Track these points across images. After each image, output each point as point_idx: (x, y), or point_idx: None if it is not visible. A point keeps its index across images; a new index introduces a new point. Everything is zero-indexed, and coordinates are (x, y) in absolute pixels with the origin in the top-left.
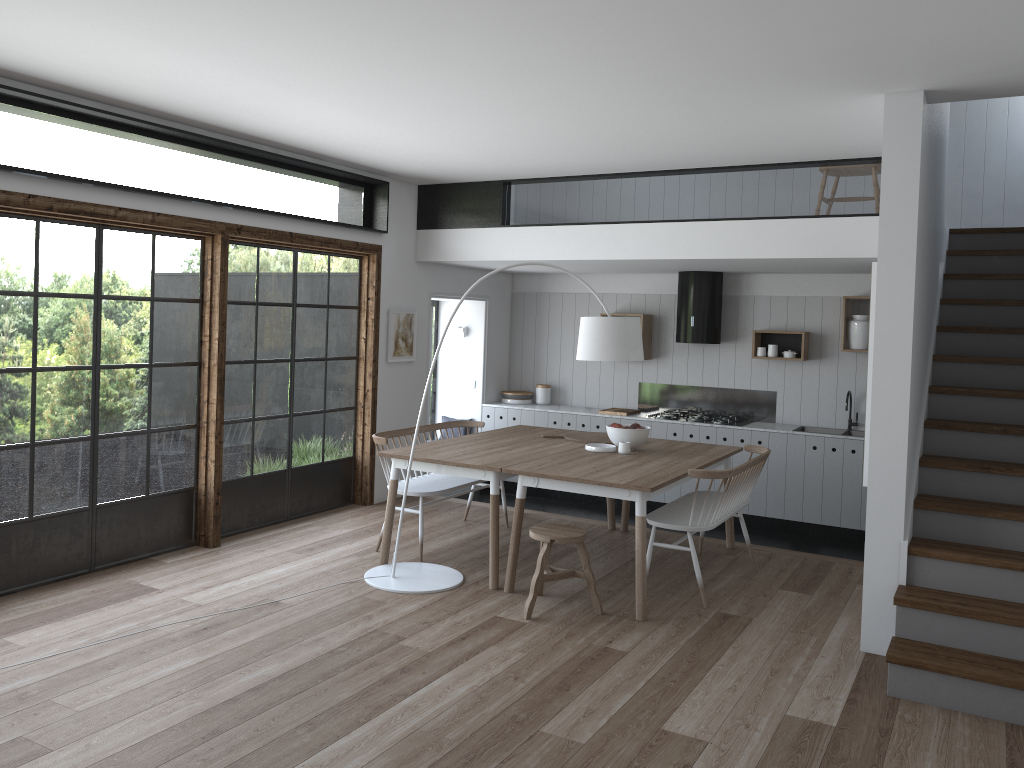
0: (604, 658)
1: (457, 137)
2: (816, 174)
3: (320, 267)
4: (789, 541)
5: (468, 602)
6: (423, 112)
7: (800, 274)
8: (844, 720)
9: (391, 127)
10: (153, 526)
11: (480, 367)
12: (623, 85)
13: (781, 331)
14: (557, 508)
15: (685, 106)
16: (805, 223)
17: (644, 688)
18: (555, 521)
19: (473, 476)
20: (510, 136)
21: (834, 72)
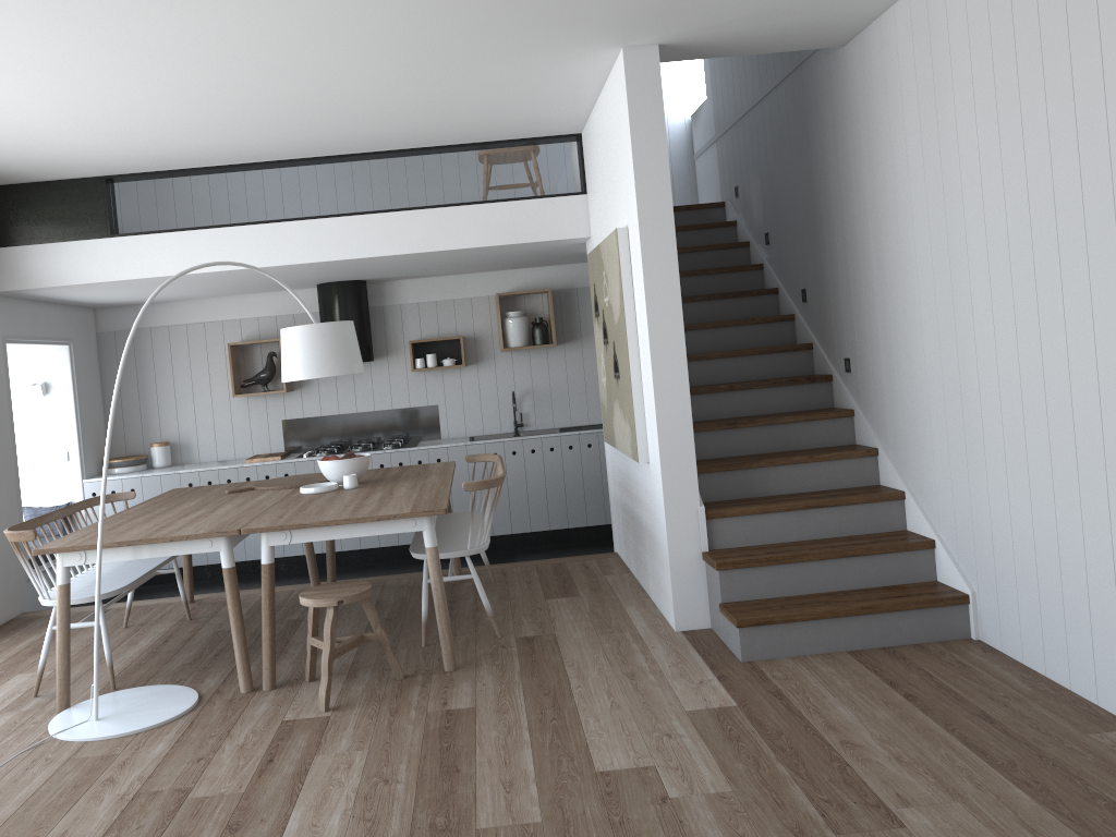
0: (459, 722)
1: (89, 99)
2: (490, 156)
3: None
4: (490, 558)
5: (231, 717)
6: (68, 50)
7: (445, 276)
8: (737, 697)
9: None
10: None
11: (73, 432)
12: (373, 16)
13: (439, 338)
14: (216, 588)
15: (418, 55)
16: (488, 208)
17: (534, 737)
18: (243, 598)
19: (194, 550)
20: (167, 99)
21: (602, 13)
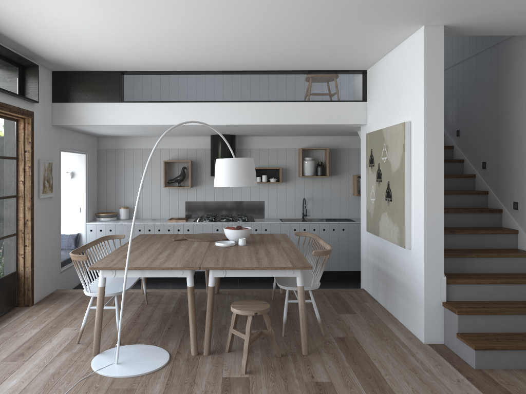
0: (326, 391)
1: (136, 29)
2: (317, 78)
3: None
4: None
5: (192, 371)
6: (140, 0)
7: (274, 136)
8: (486, 393)
9: (96, 12)
10: None
11: (84, 198)
12: None
13: (269, 167)
14: (150, 284)
15: (317, 20)
16: (315, 105)
17: None
18: (171, 294)
19: (173, 275)
20: (175, 32)
21: (429, 4)
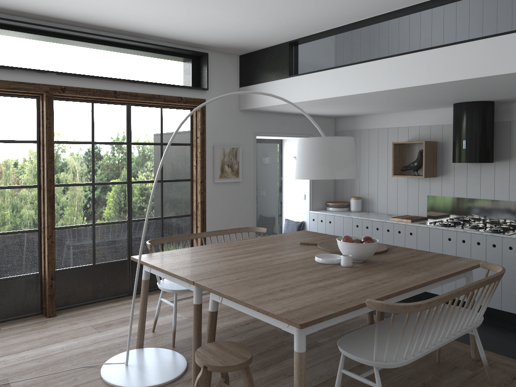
0: None
1: None
2: None
3: (153, 116)
4: None
5: None
6: None
7: None
8: None
9: None
10: (1, 301)
11: (307, 185)
12: None
13: None
14: None
15: None
16: None
17: None
18: None
19: (183, 285)
20: None
21: None
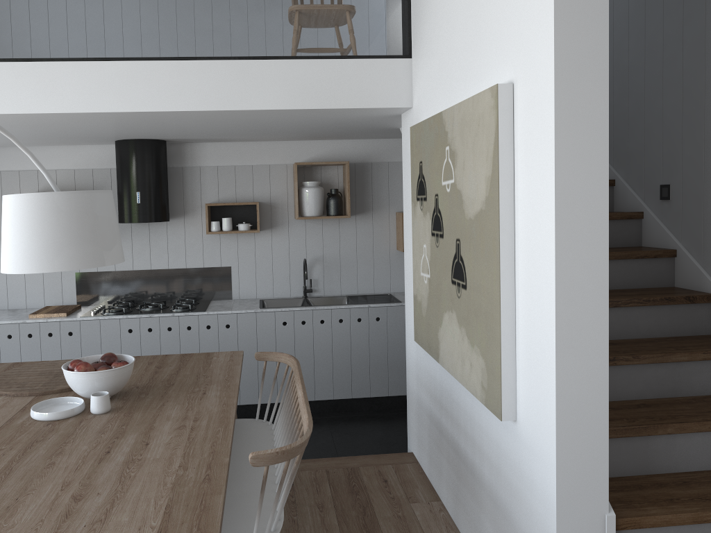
0: None
1: None
2: (304, 6)
3: None
4: None
5: None
6: None
7: (246, 142)
8: None
9: None
10: None
11: None
12: None
13: (235, 203)
14: None
15: None
16: (298, 65)
17: None
18: None
19: None
20: None
21: None
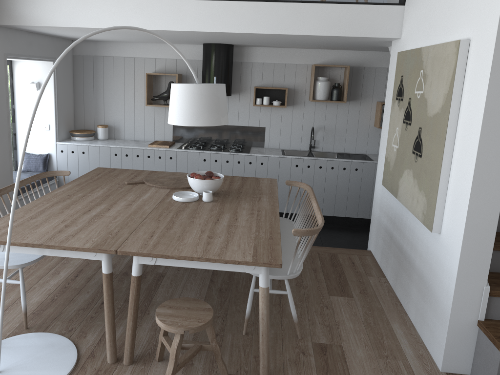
0: None
1: None
2: None
3: None
4: None
5: None
6: None
7: (282, 48)
8: None
9: None
10: None
11: (52, 114)
12: None
13: (273, 87)
14: None
15: None
16: (330, 7)
17: None
18: None
19: (82, 256)
20: None
21: None
